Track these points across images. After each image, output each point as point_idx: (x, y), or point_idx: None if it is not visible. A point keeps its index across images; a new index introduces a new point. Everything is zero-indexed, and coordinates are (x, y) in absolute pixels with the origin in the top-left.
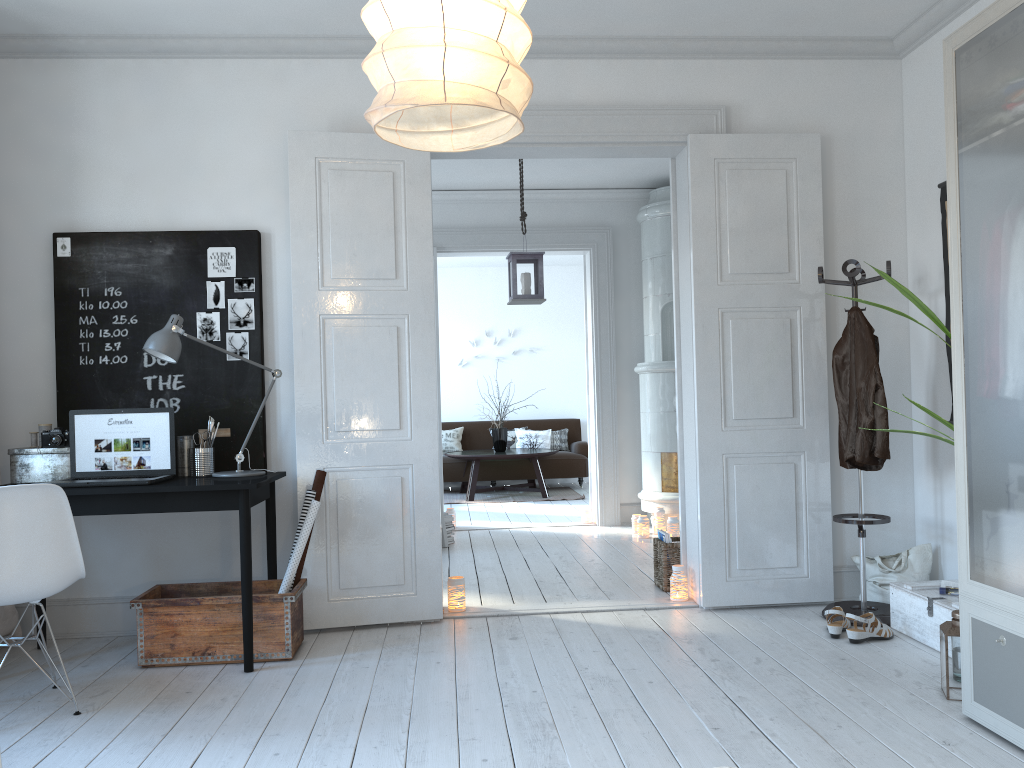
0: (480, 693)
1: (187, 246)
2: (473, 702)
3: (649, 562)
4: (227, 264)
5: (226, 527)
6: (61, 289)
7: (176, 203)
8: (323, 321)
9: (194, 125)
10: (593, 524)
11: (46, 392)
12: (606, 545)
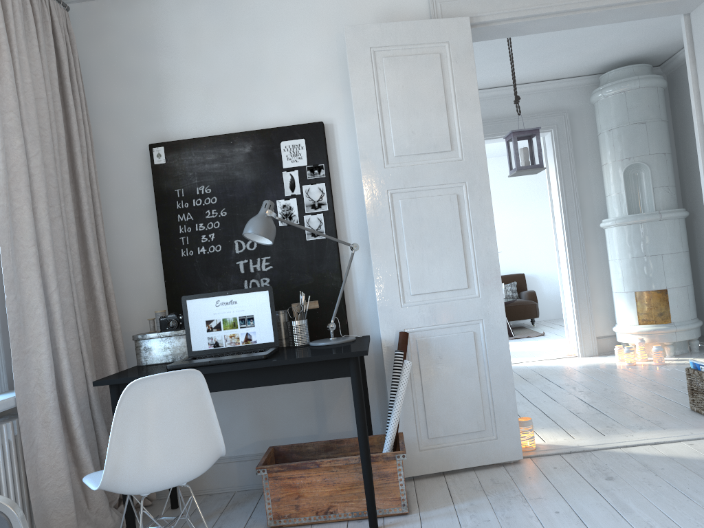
0: None
1: (263, 143)
2: None
3: (661, 388)
4: (298, 155)
5: (318, 389)
6: (160, 192)
7: (249, 107)
8: (391, 196)
9: (257, 36)
10: (574, 356)
11: (155, 283)
12: (604, 374)
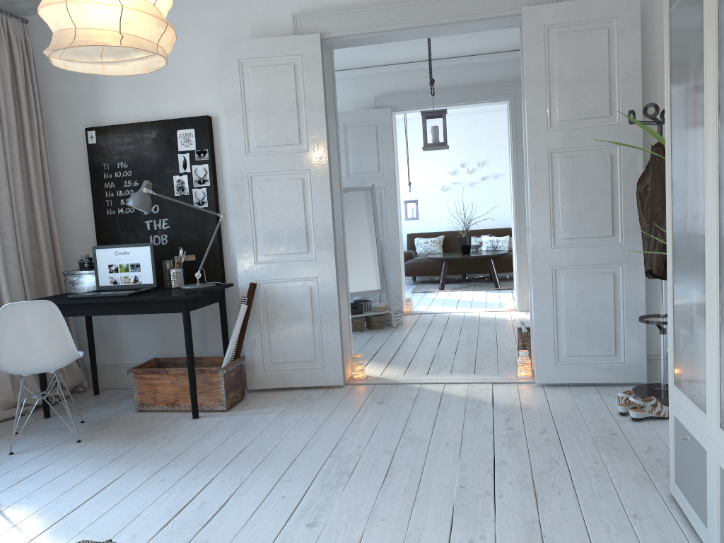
0: (323, 444)
1: (164, 130)
2: (312, 451)
3: None
4: (190, 141)
5: (203, 320)
6: (92, 165)
7: (157, 101)
8: (250, 178)
9: None
10: (514, 310)
11: (91, 233)
12: (509, 328)
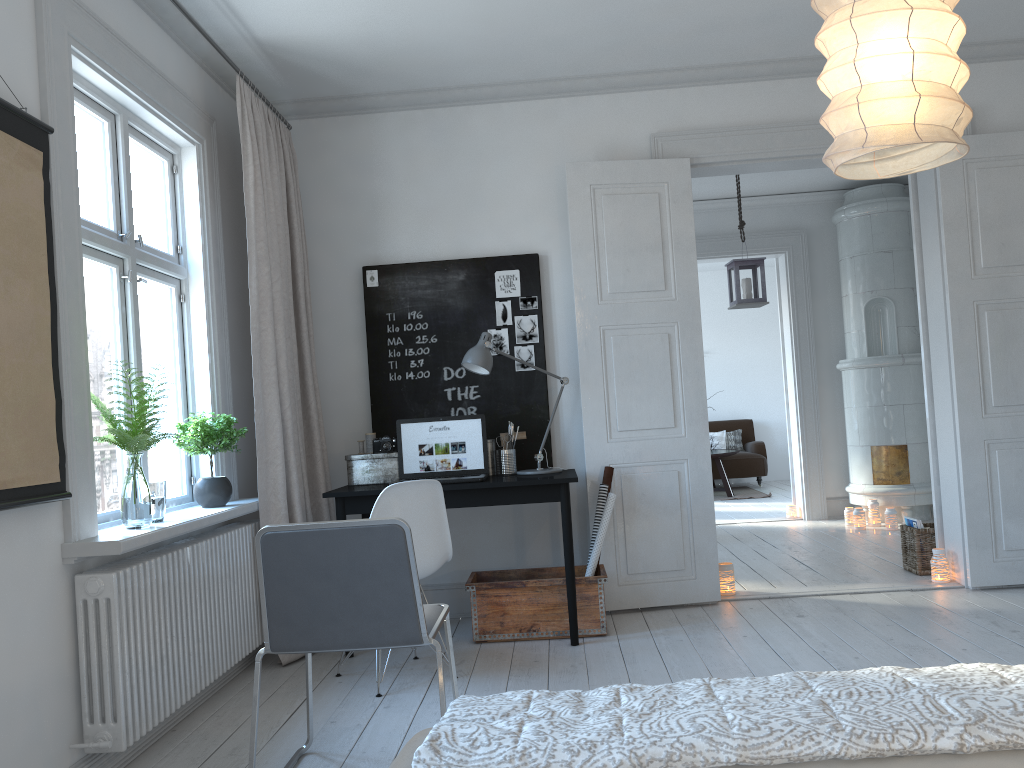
0: (805, 659)
1: (477, 271)
2: (805, 666)
3: (883, 550)
4: (512, 285)
5: (519, 521)
6: (371, 315)
7: (464, 234)
8: (603, 332)
9: (476, 164)
10: (799, 519)
11: (360, 406)
12: (827, 537)
